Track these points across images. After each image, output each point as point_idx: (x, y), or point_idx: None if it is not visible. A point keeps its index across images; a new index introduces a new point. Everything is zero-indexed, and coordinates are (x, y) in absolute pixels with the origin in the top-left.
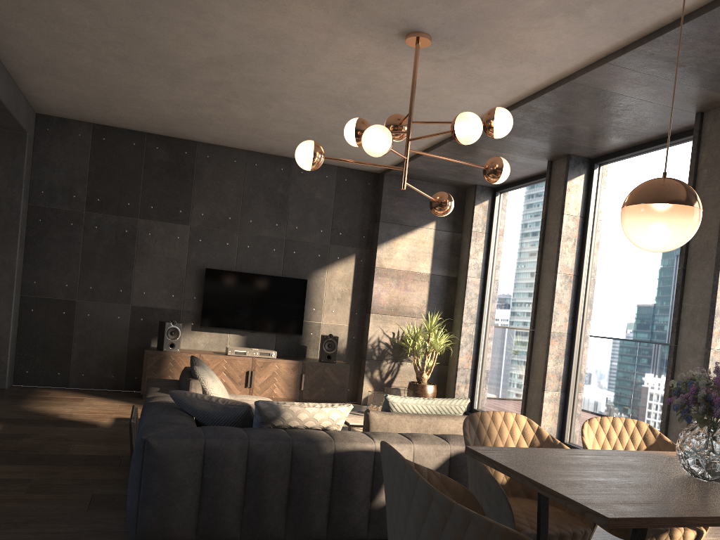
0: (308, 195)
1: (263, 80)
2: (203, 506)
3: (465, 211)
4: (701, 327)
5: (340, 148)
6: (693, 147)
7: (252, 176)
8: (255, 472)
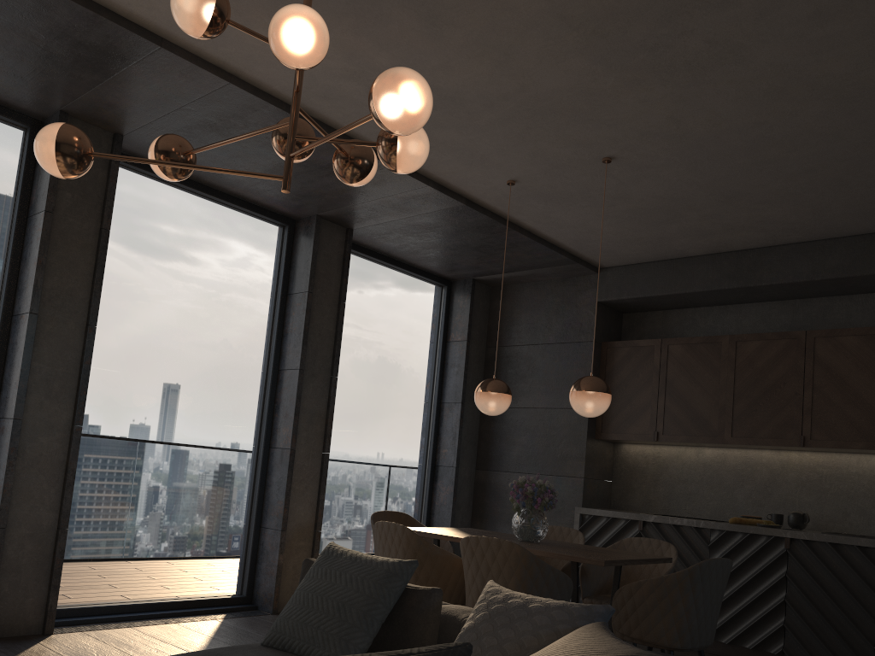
0: None
1: None
2: None
3: None
4: (62, 397)
5: None
6: None
7: None
8: None
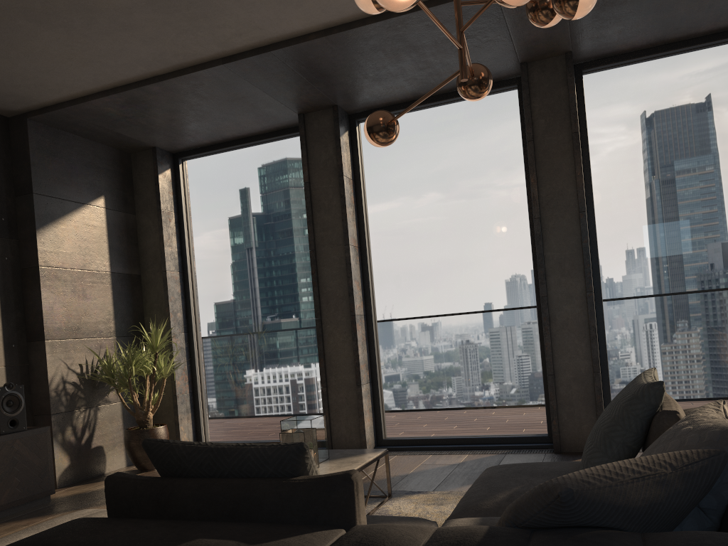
0: None
1: None
2: None
3: (135, 185)
4: (573, 273)
5: None
6: (525, 97)
7: None
8: None
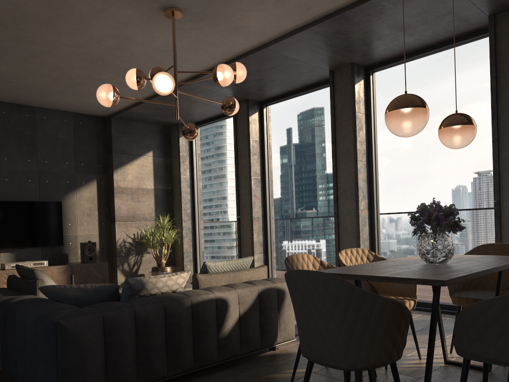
0: (52, 136)
1: (32, 39)
2: (109, 365)
3: (171, 143)
4: (351, 197)
5: (80, 97)
6: (331, 91)
7: (2, 122)
8: (143, 330)
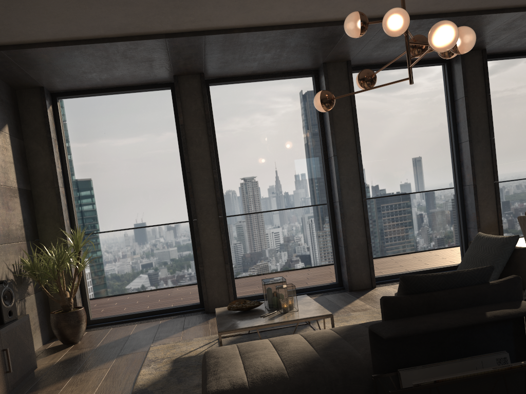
0: None
1: None
2: None
3: (22, 116)
4: (354, 188)
5: None
6: (326, 83)
7: None
8: None
